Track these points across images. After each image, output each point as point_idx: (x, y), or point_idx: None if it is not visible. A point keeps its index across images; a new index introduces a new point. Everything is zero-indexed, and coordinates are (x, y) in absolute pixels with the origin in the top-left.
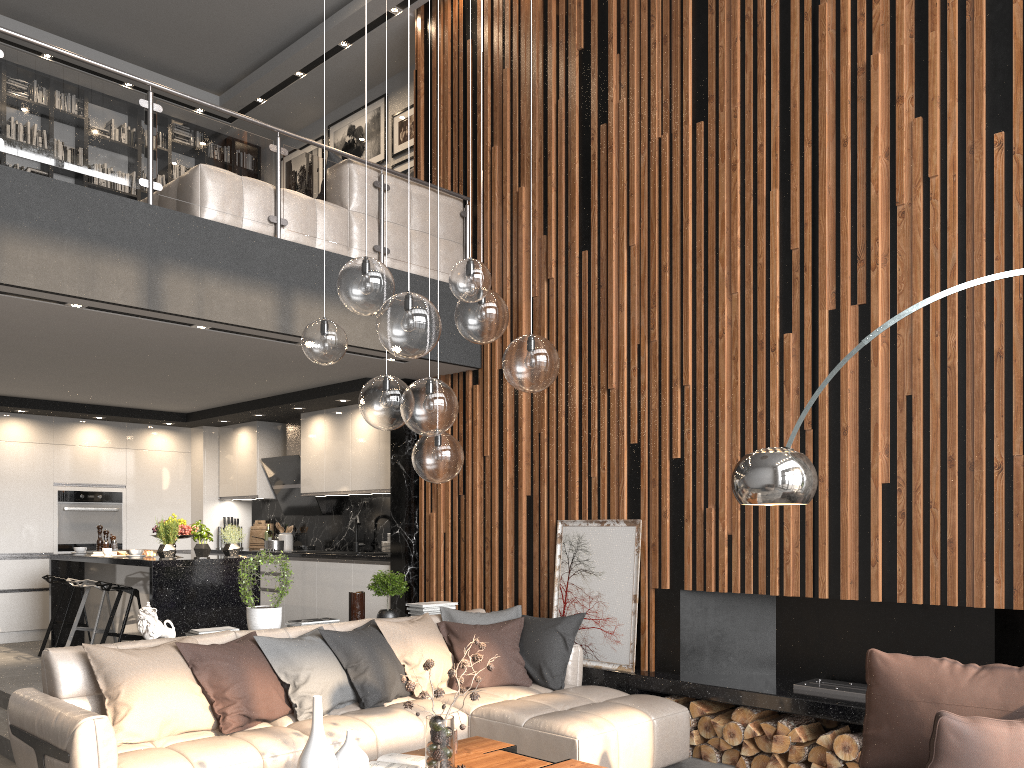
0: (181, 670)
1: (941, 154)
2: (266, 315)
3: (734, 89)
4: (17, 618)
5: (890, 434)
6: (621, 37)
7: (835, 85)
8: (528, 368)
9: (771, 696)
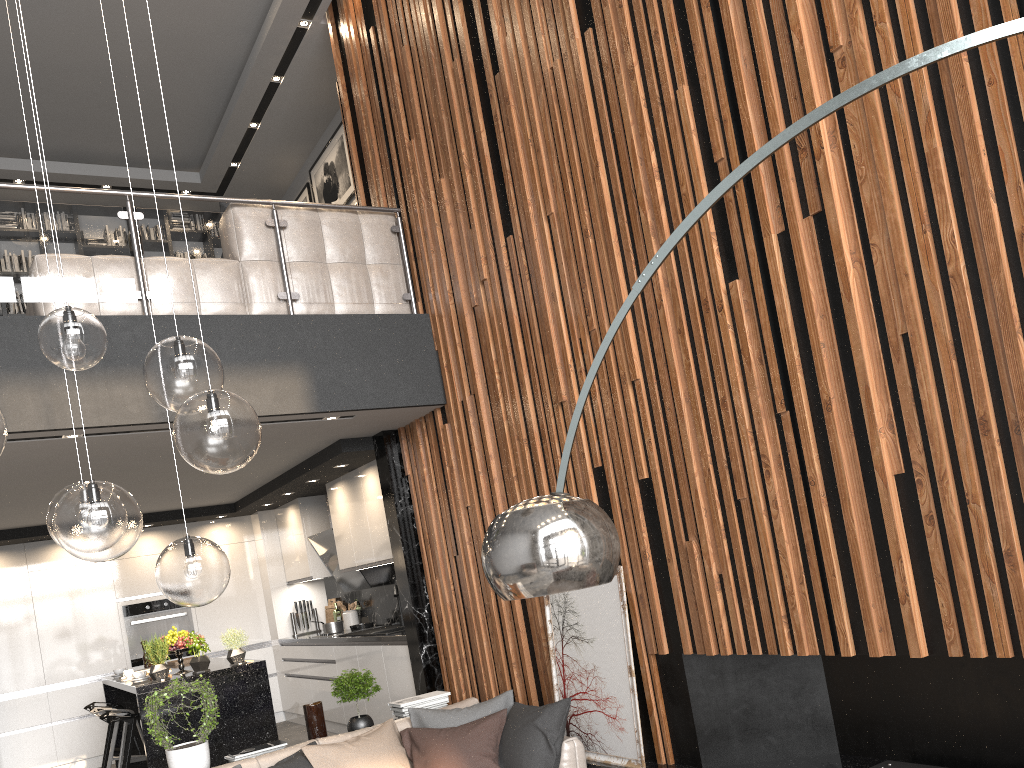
0: None
1: None
2: (138, 406)
3: None
4: (101, 741)
5: (891, 398)
6: None
7: None
8: (192, 443)
9: None
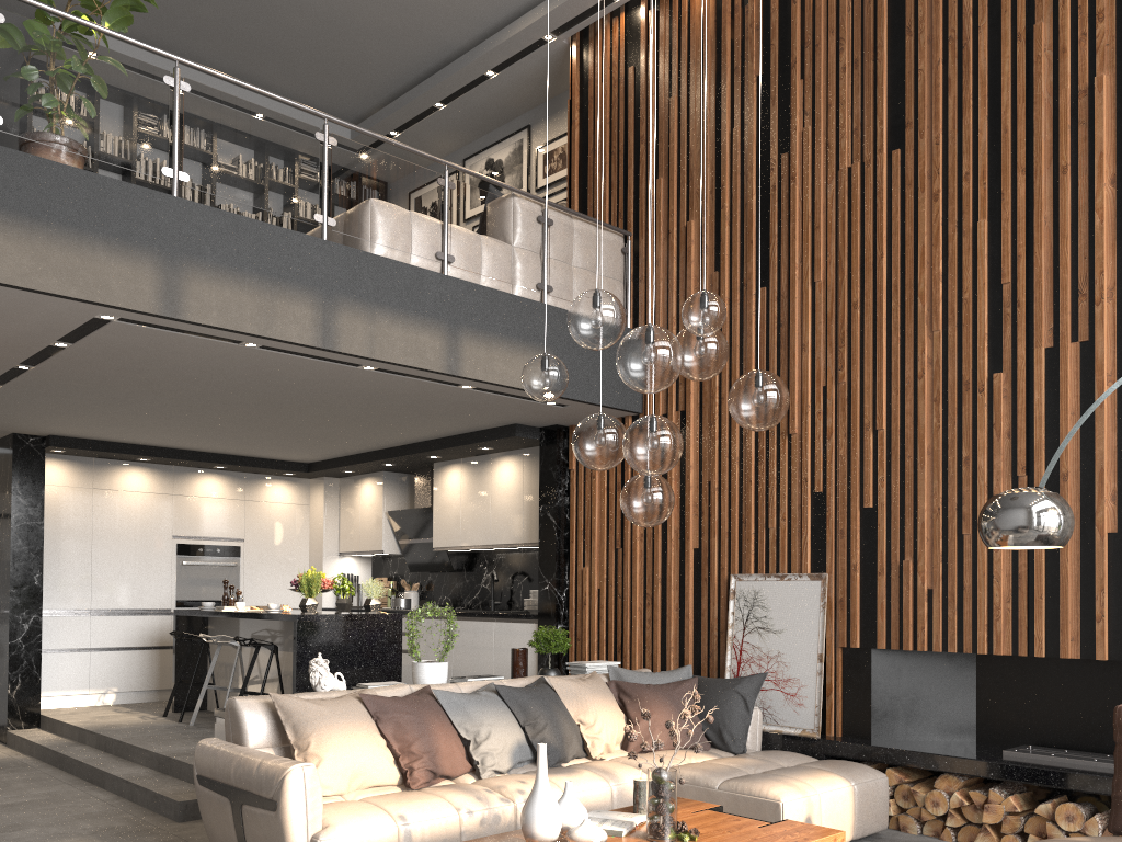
0: (366, 722)
1: None
2: (434, 355)
3: (936, 115)
4: (134, 677)
5: (1117, 480)
6: (805, 62)
7: (1052, 109)
8: (759, 405)
9: (981, 762)
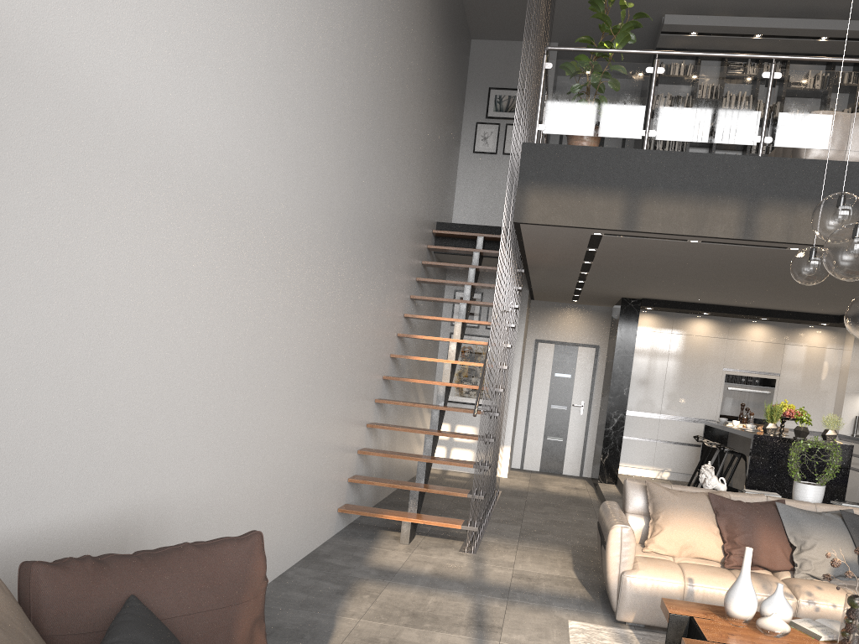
0: (706, 513)
1: None
2: None
3: None
4: (683, 464)
5: None
6: None
7: None
8: None
9: None
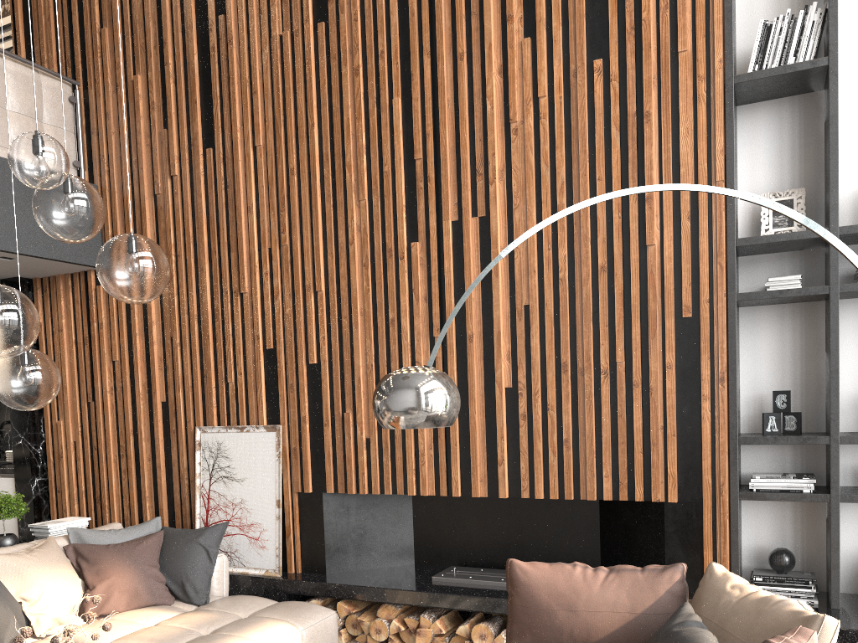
0: None
1: (548, 76)
2: None
3: None
4: None
5: (511, 341)
6: None
7: None
8: (128, 275)
9: (413, 592)
